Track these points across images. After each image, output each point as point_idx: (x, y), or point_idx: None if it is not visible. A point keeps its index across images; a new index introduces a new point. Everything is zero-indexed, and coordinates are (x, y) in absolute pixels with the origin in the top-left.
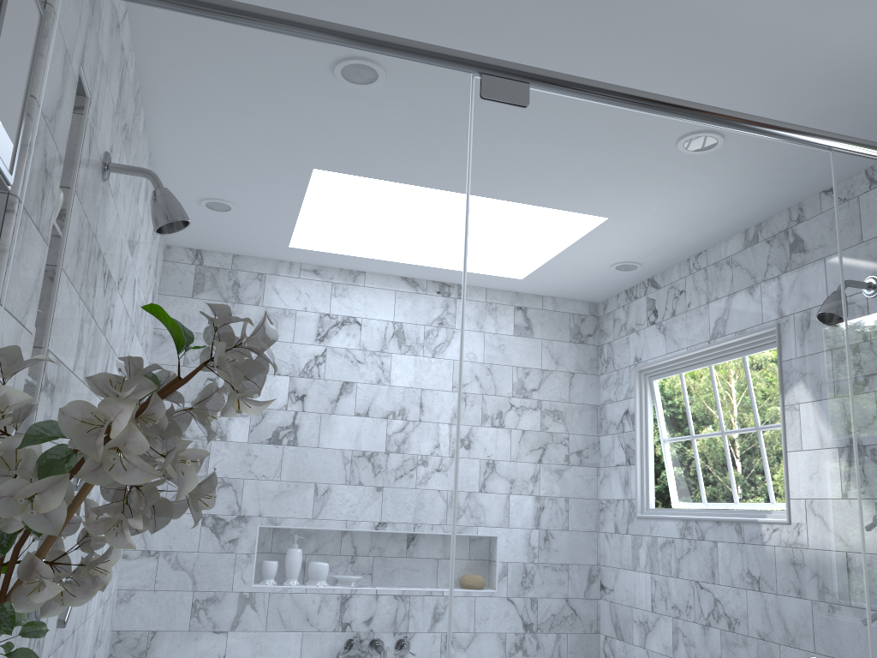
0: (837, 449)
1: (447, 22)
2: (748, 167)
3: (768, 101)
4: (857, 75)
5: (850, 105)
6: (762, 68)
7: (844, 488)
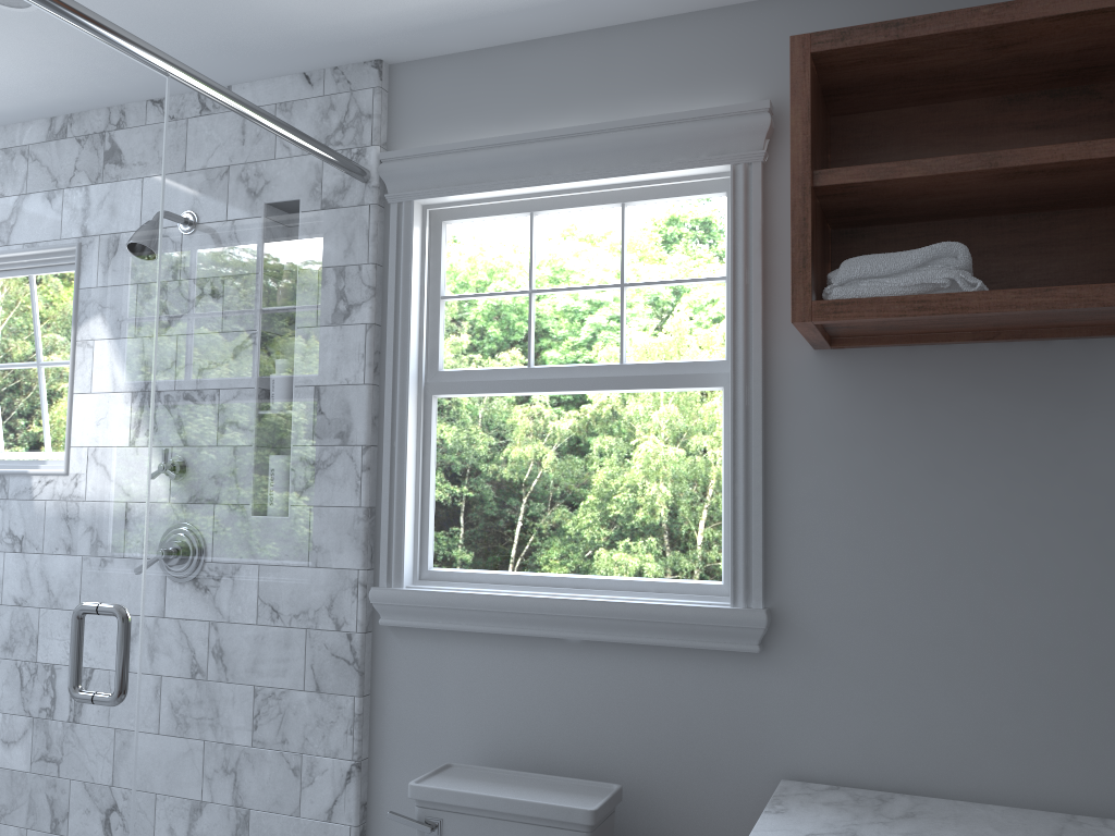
0: (127, 392)
1: None
2: (59, 21)
3: None
4: None
5: (193, 20)
6: None
7: (130, 436)
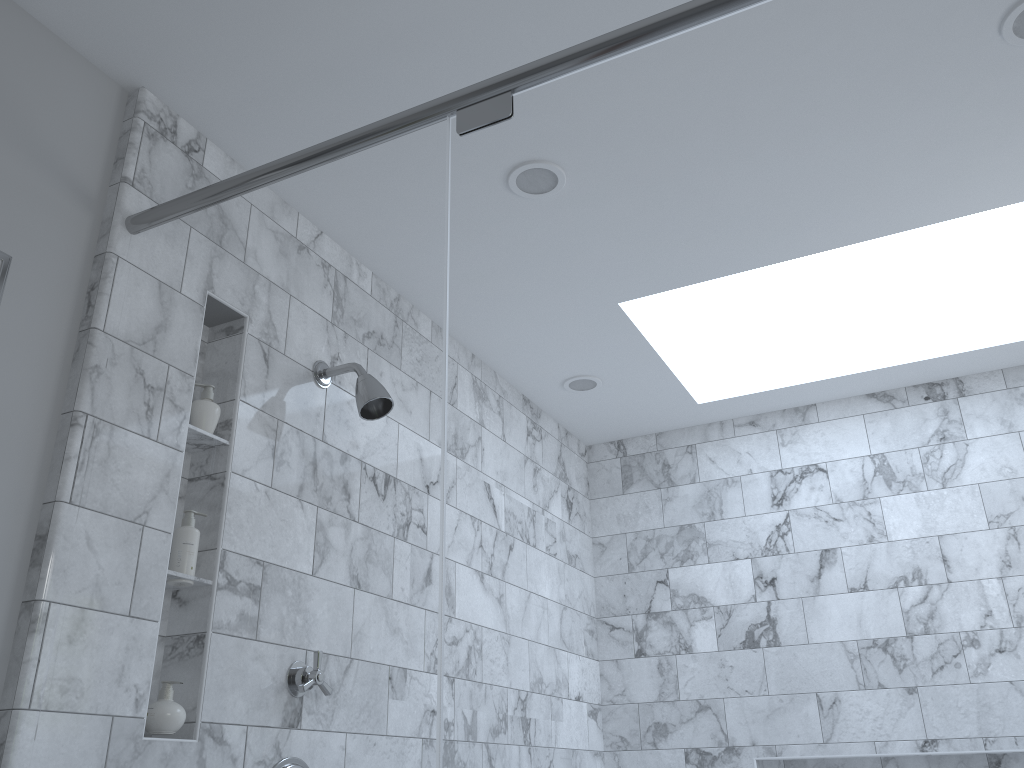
0: None
1: None
2: None
3: None
4: None
5: None
6: None
7: None
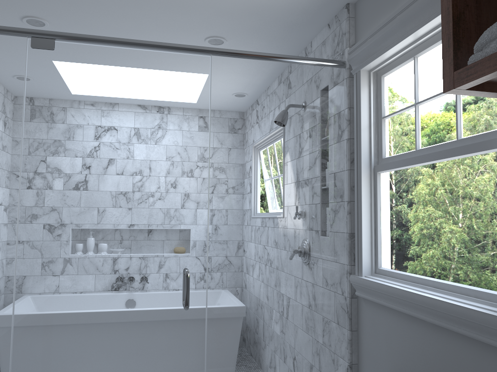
0: None
1: (55, 1)
2: None
3: (228, 23)
4: (256, 11)
5: (267, 22)
6: (211, 10)
7: None
